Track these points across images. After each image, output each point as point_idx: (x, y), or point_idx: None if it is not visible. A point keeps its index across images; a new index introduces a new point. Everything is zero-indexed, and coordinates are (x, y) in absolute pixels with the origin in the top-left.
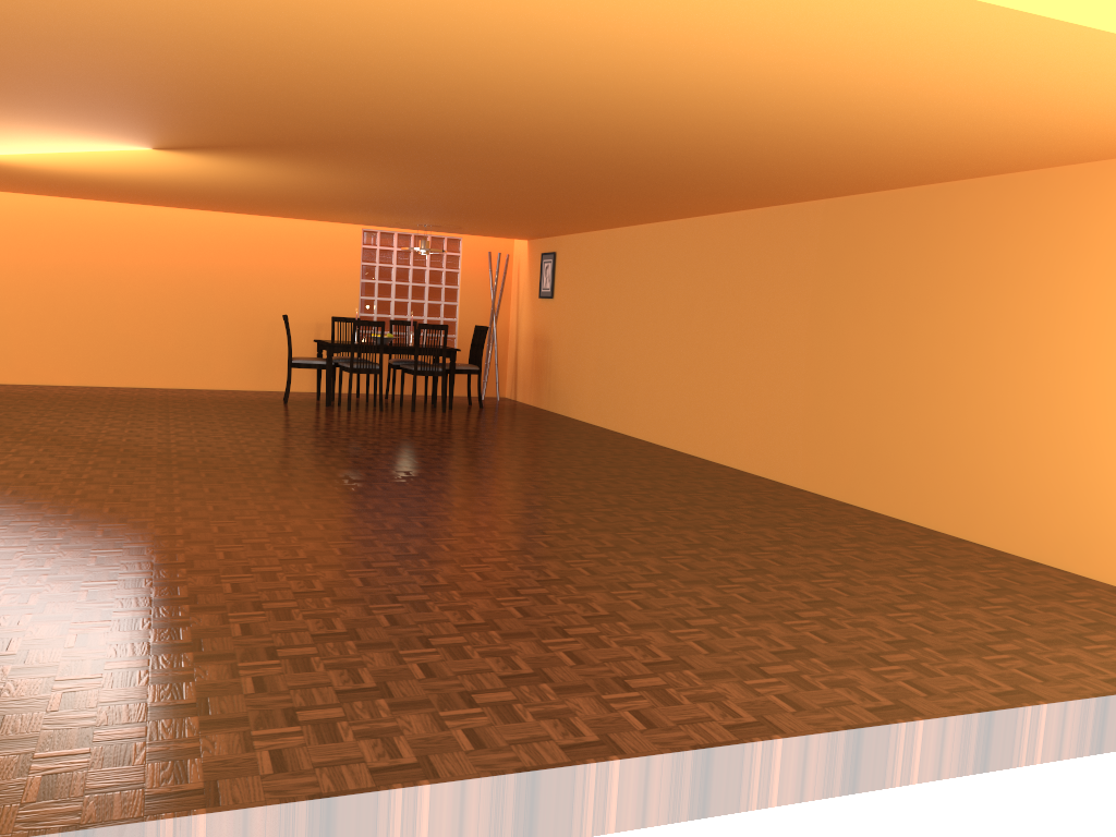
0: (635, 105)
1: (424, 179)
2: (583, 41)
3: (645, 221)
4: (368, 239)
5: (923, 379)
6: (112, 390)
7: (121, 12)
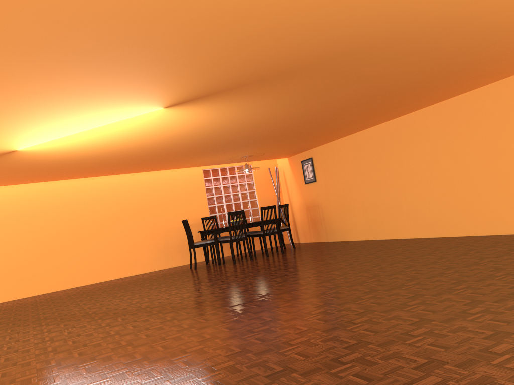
0: None
1: (310, 102)
2: None
3: (386, 120)
4: (206, 174)
5: None
6: (91, 286)
7: None
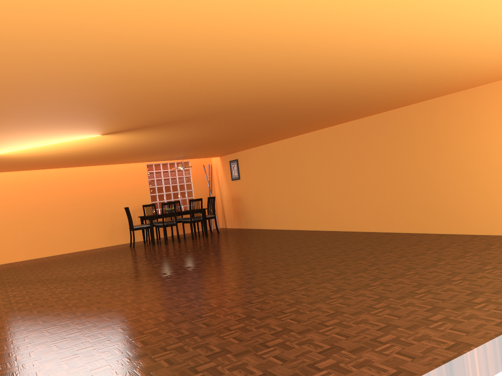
0: (361, 77)
1: (214, 130)
2: (378, 49)
3: (288, 137)
4: (149, 168)
5: (451, 175)
6: (46, 258)
7: (191, 62)
